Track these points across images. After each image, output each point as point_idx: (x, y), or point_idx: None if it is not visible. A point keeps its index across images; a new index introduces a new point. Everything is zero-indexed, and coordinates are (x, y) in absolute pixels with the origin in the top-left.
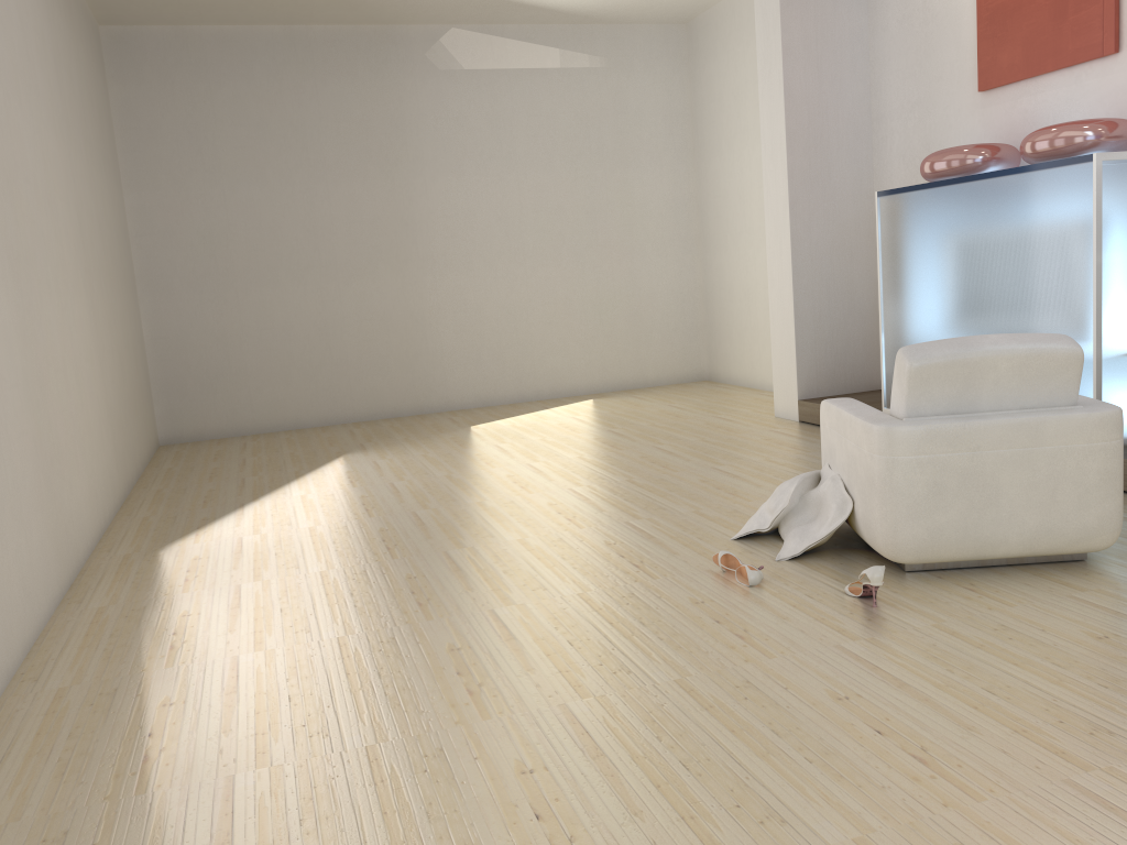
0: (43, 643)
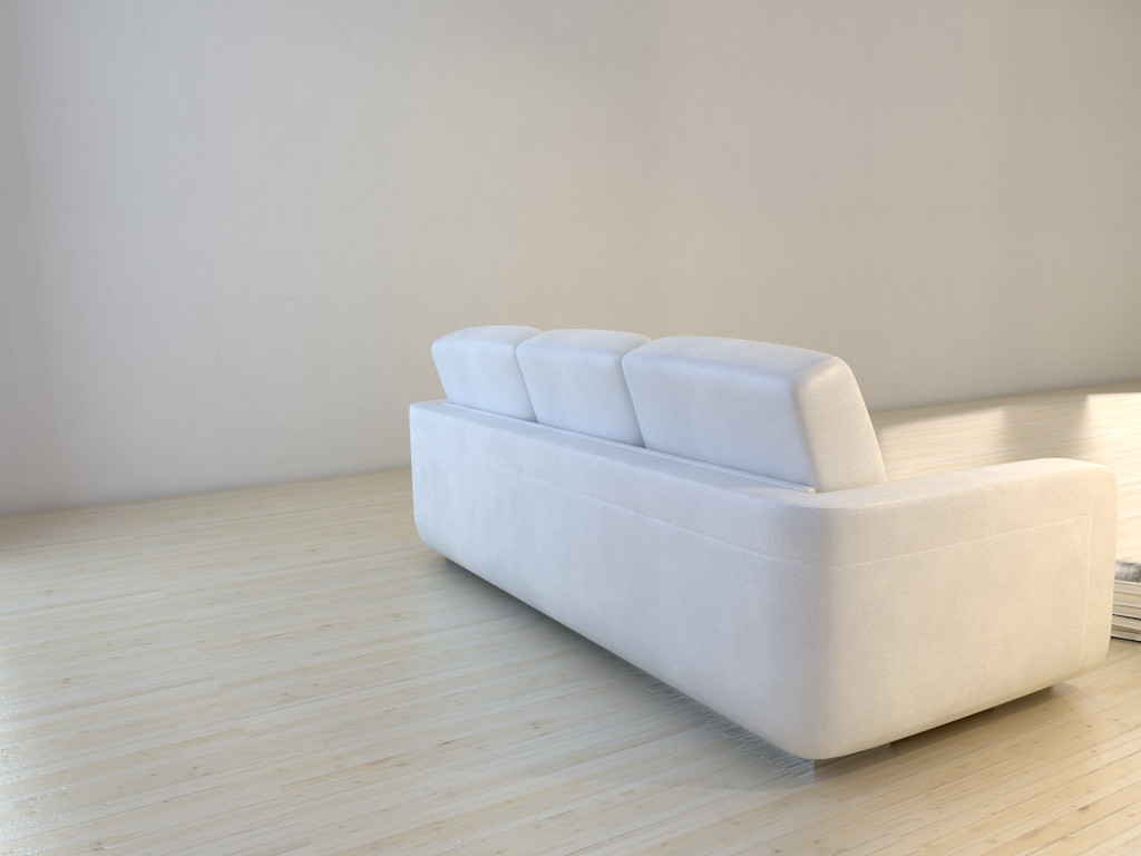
0: (949, 403)
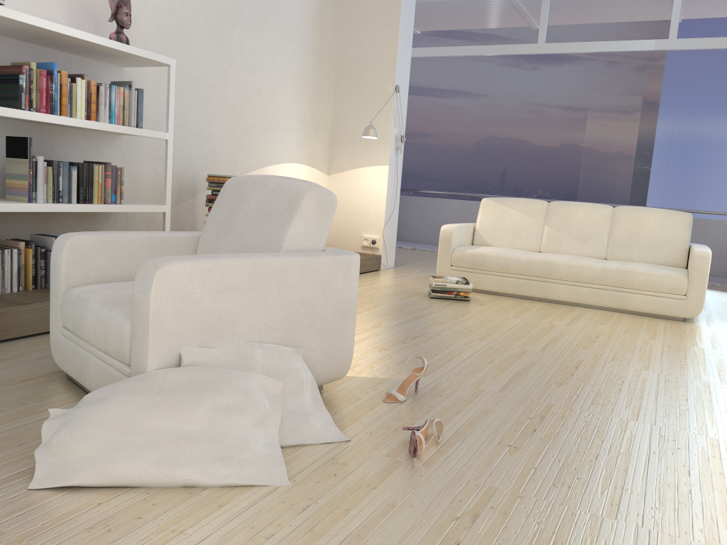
0: None
